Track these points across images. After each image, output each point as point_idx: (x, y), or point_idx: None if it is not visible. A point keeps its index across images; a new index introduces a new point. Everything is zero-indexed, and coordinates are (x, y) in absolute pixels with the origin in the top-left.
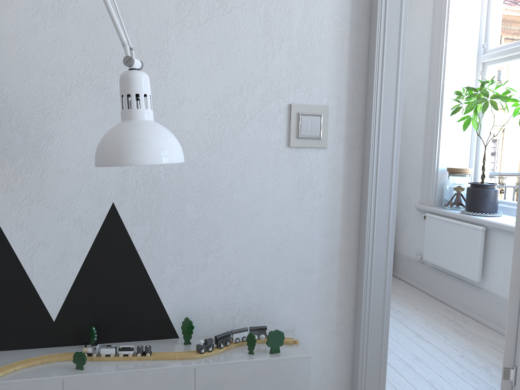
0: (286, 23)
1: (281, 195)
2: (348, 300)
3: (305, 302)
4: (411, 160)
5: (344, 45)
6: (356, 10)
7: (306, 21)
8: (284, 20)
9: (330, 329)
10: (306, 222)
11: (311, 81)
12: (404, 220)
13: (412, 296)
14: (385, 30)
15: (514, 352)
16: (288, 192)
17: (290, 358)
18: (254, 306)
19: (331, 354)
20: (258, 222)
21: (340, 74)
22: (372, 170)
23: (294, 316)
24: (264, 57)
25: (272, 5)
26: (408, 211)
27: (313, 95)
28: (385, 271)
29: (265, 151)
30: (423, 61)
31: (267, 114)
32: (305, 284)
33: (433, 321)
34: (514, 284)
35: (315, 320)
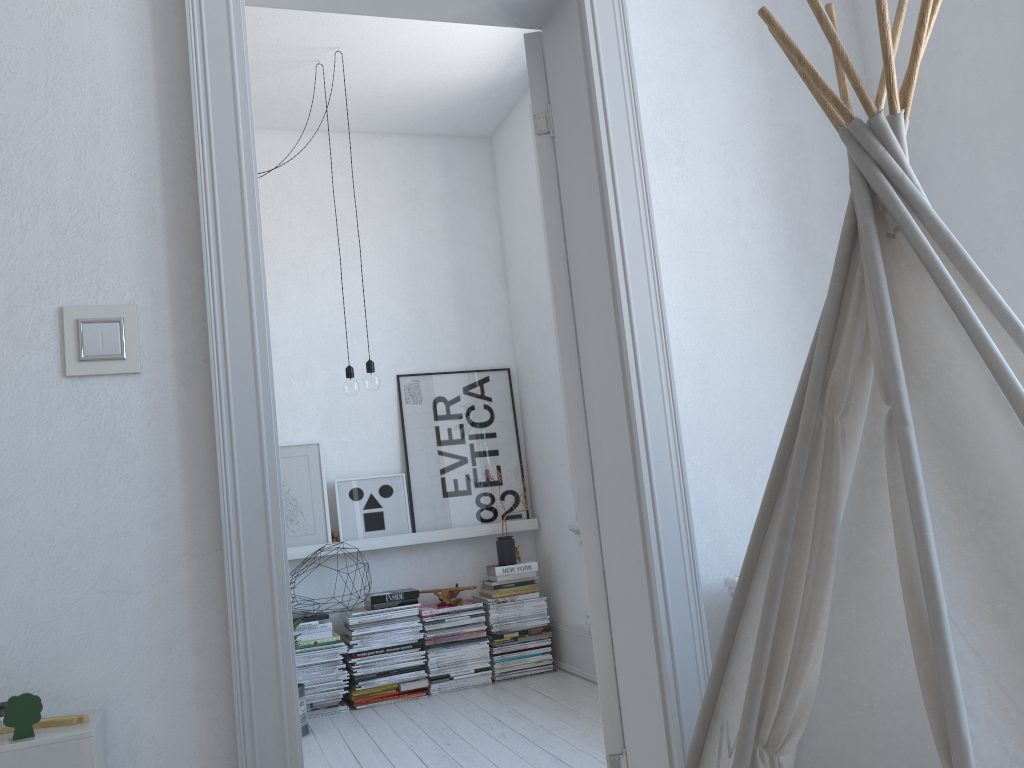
0: (44, 182)
1: (59, 461)
2: (215, 639)
3: (127, 651)
4: (554, 444)
5: (155, 209)
6: (170, 156)
7: (81, 177)
8: (39, 178)
9: (185, 699)
10: (114, 504)
11: (99, 268)
12: (563, 558)
13: (581, 697)
14: (213, 180)
15: (620, 721)
16: (71, 453)
17: (49, 742)
18: (19, 670)
19: (191, 747)
20: (15, 512)
21: (154, 253)
22: (220, 400)
23: (105, 680)
24: (7, 237)
25: (16, 158)
26: (565, 539)
27: (105, 289)
28: (269, 574)
29: (20, 387)
30: (542, 272)
31: (19, 326)
32: (122, 616)
33: (598, 732)
34: (594, 592)
35: (149, 683)
